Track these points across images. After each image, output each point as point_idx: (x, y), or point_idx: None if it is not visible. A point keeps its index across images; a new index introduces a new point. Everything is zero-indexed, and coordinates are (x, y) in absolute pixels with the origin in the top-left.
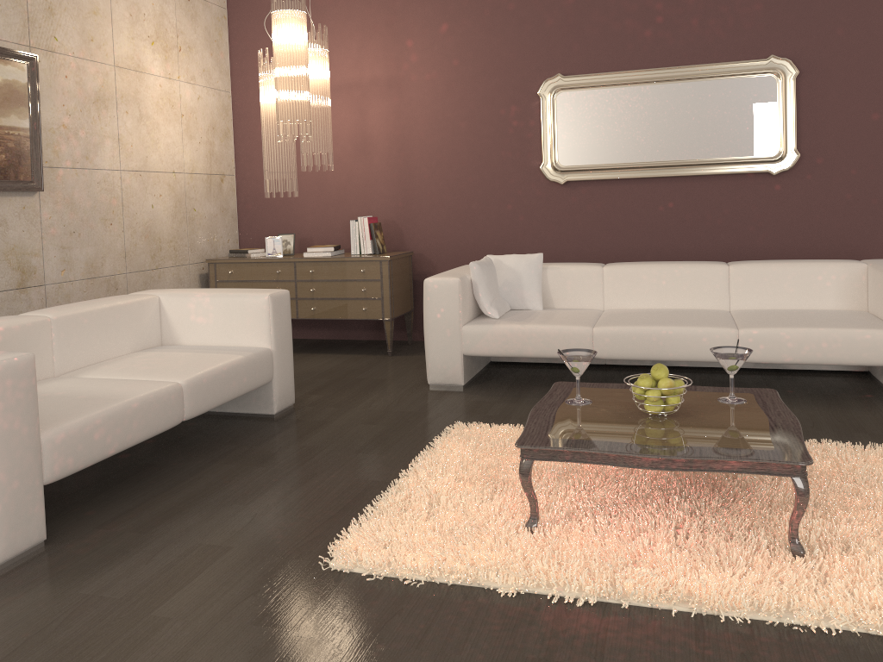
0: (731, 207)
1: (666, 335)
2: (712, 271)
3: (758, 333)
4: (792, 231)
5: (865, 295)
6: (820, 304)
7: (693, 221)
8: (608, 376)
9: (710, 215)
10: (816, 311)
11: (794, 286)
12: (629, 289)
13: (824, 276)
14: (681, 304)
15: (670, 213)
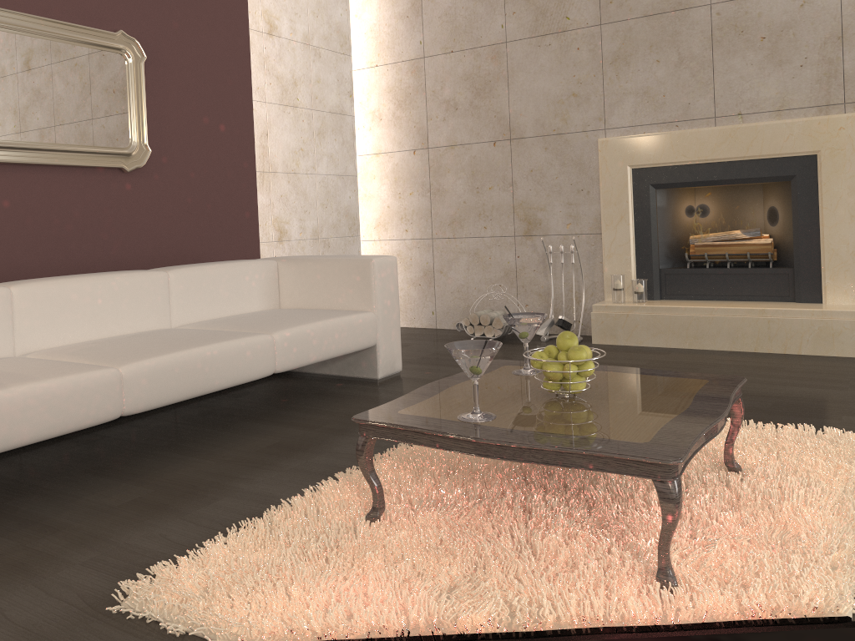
0: (82, 209)
1: (212, 357)
2: (153, 279)
3: (291, 334)
4: (145, 238)
5: (278, 292)
6: (248, 307)
7: (38, 226)
8: (63, 453)
9: (58, 218)
10: (260, 313)
11: (229, 290)
12: (54, 317)
13: (251, 275)
14: (121, 329)
15: (6, 215)
